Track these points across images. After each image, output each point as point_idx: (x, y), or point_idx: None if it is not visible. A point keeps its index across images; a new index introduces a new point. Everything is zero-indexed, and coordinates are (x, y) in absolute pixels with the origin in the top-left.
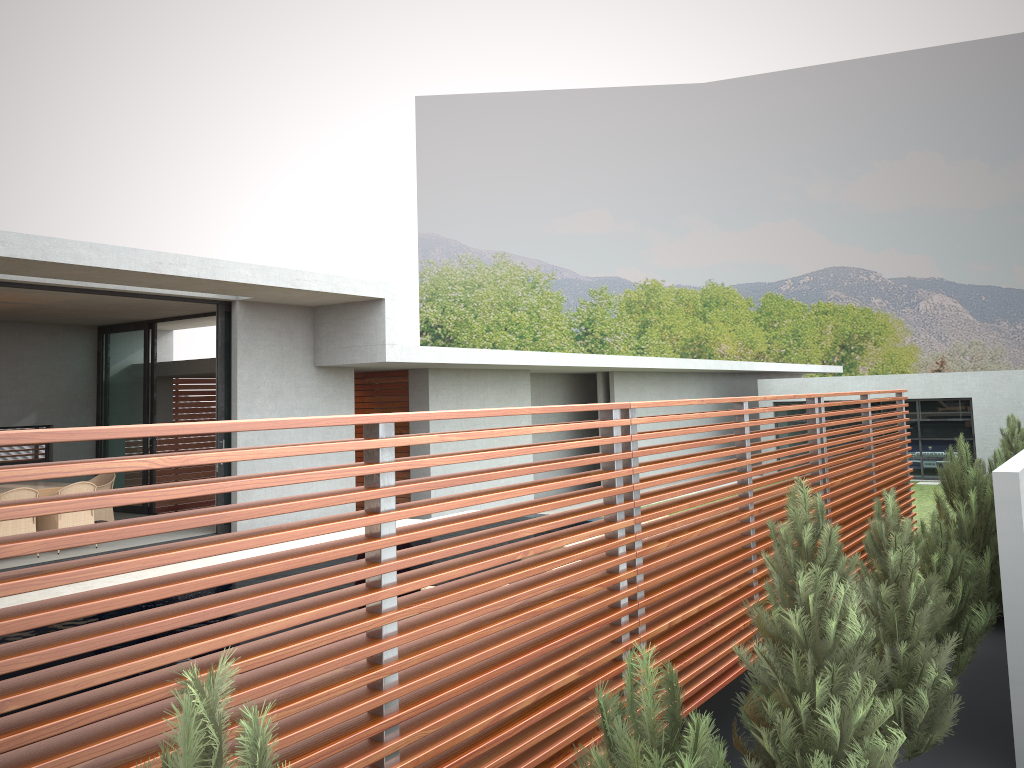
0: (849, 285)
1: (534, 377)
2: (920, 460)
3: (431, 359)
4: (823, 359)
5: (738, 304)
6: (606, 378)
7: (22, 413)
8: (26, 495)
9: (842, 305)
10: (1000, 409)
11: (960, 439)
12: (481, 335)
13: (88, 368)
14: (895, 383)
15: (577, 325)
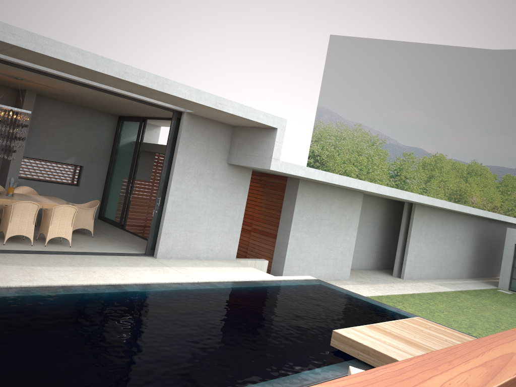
0: None
1: (365, 196)
2: None
3: (300, 174)
4: None
5: (488, 176)
6: (410, 206)
7: (67, 156)
8: (31, 206)
9: None
10: None
11: None
12: (339, 164)
13: (109, 138)
14: None
15: (392, 170)
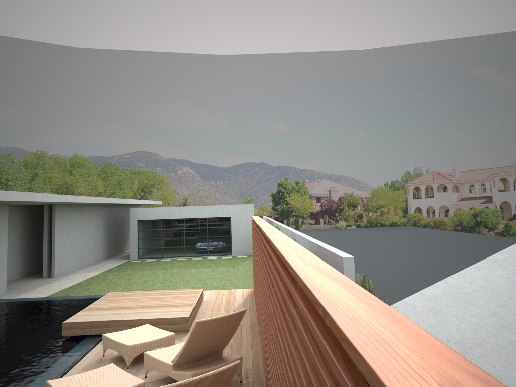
0: (147, 160)
1: None
2: (207, 247)
3: None
4: (132, 196)
5: (90, 167)
6: (50, 208)
7: None
8: None
9: (143, 170)
10: (242, 222)
11: (295, 240)
12: None
13: None
14: (198, 210)
15: None
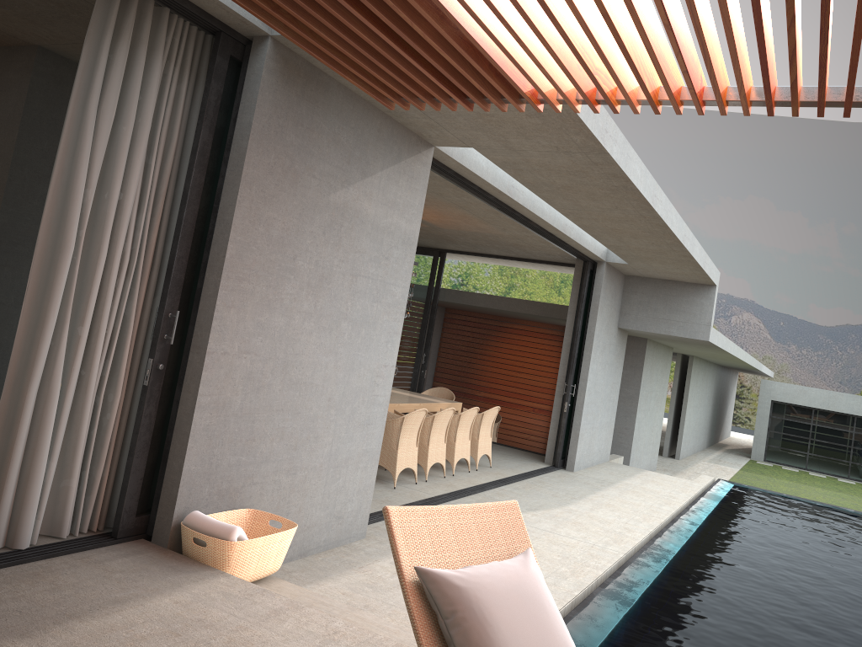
0: None
1: None
2: None
3: (715, 342)
4: None
5: None
6: (681, 359)
7: None
8: (474, 414)
9: None
10: None
11: None
12: None
13: None
14: None
15: (456, 276)
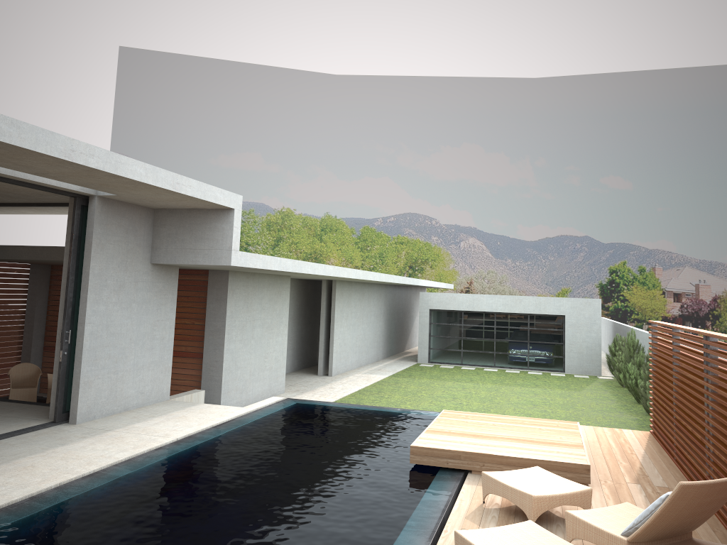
0: (418, 226)
1: None
2: (527, 356)
3: (259, 265)
4: (397, 274)
5: (345, 231)
6: (328, 285)
7: None
8: None
9: (413, 239)
10: (582, 324)
11: None
12: None
13: None
14: (516, 302)
15: None
